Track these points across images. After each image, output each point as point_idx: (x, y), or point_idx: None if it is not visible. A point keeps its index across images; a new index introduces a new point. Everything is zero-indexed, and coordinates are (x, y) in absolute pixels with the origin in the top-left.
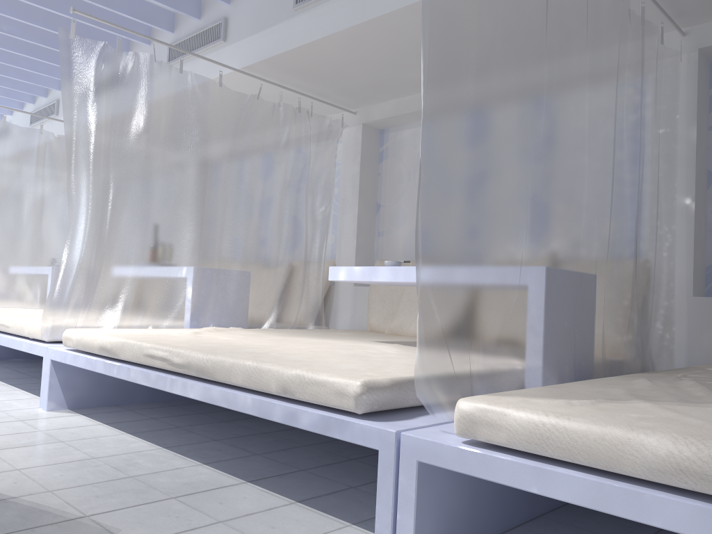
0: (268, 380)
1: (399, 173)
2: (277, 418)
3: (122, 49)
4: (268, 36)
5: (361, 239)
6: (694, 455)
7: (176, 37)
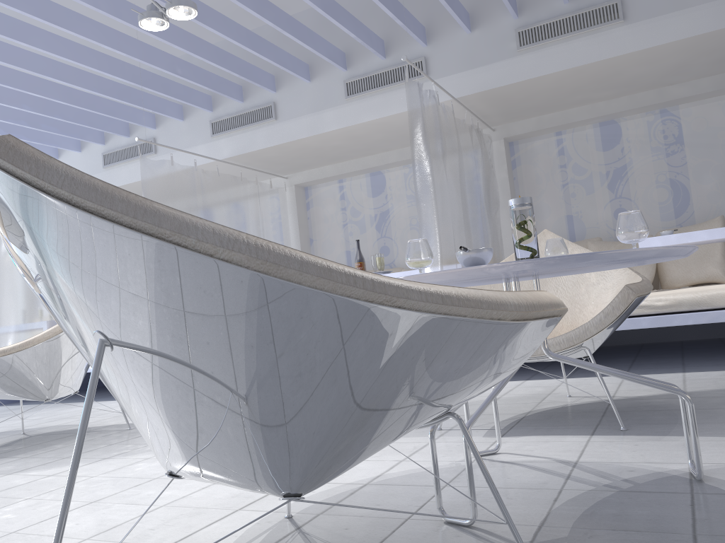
0: None
1: (536, 176)
2: None
3: (272, 86)
4: (485, 72)
5: None
6: None
7: (351, 74)
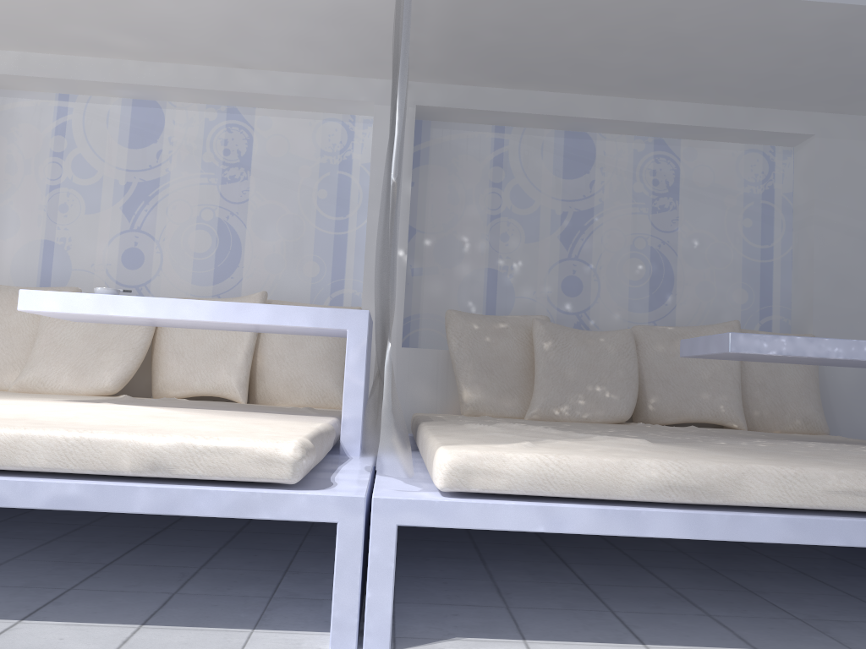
0: (115, 455)
1: (9, 159)
2: (140, 508)
3: None
4: None
5: None
6: (679, 473)
7: None
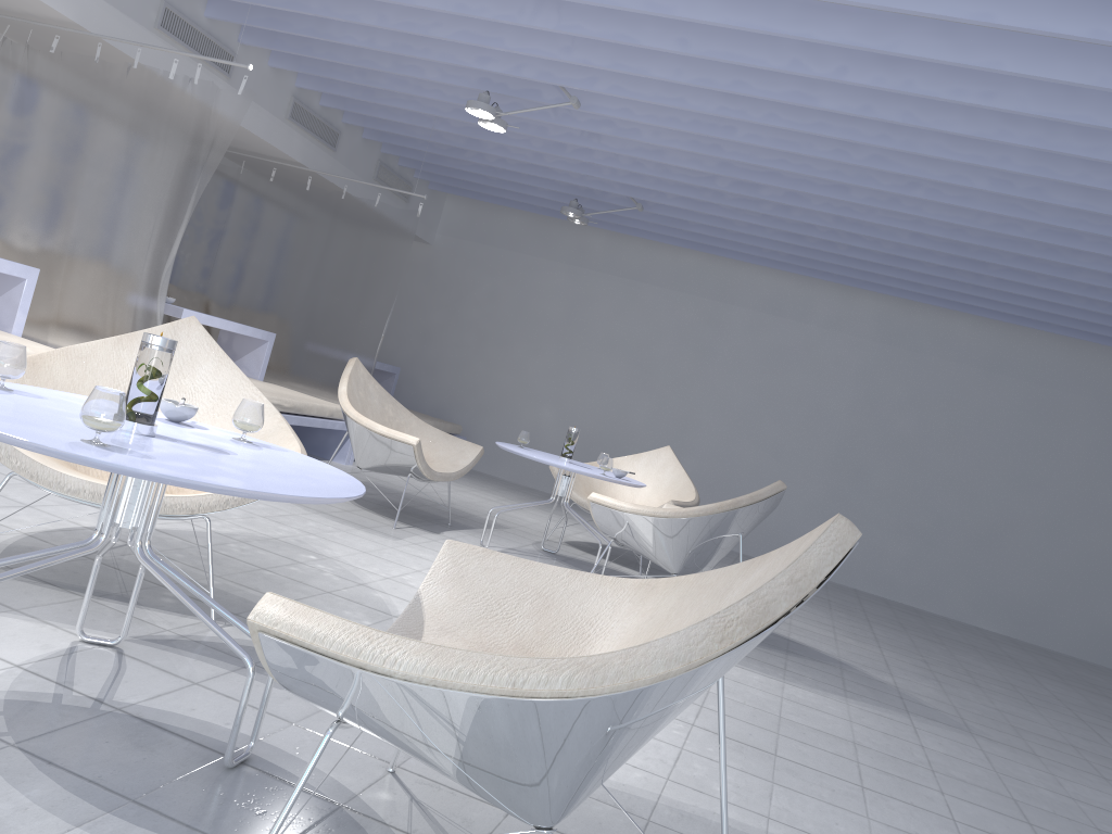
0: (326, 411)
1: None
2: (328, 427)
3: None
4: (119, 21)
5: None
6: None
7: None
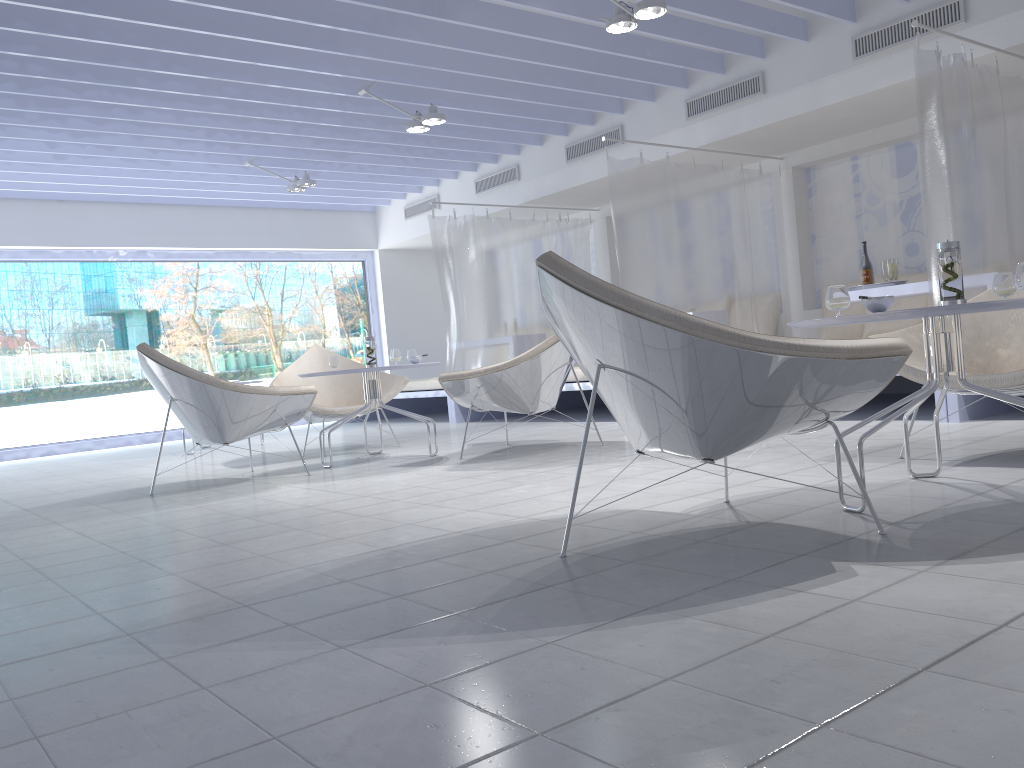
0: None
1: None
2: None
3: (759, 52)
4: None
5: None
6: None
7: (861, 28)
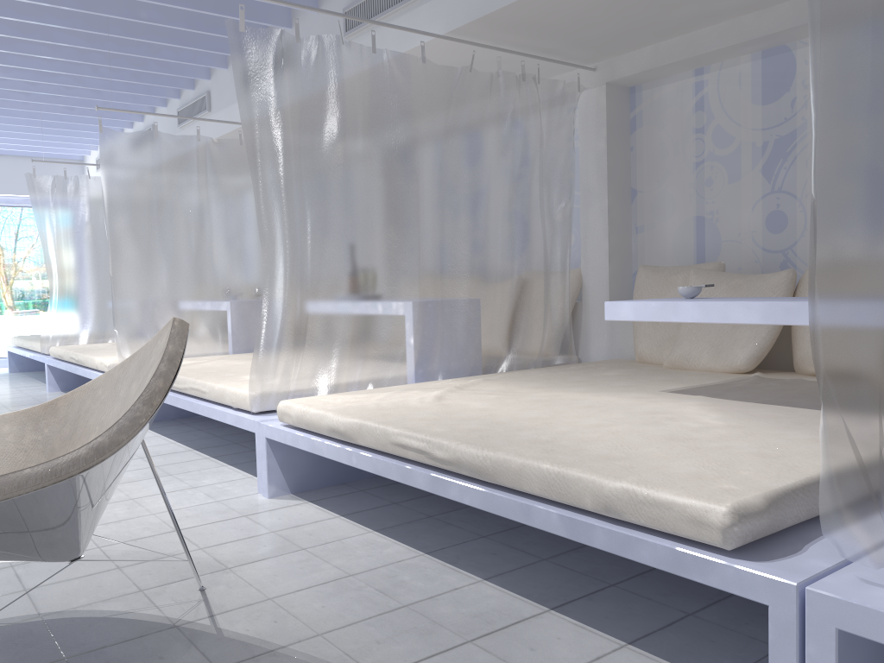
0: (580, 493)
1: (661, 145)
2: (598, 545)
3: (283, 21)
4: None
5: (614, 239)
6: None
7: None
